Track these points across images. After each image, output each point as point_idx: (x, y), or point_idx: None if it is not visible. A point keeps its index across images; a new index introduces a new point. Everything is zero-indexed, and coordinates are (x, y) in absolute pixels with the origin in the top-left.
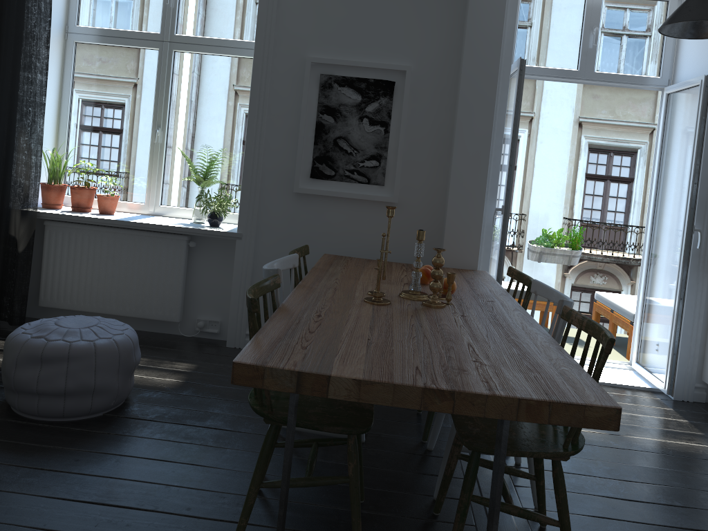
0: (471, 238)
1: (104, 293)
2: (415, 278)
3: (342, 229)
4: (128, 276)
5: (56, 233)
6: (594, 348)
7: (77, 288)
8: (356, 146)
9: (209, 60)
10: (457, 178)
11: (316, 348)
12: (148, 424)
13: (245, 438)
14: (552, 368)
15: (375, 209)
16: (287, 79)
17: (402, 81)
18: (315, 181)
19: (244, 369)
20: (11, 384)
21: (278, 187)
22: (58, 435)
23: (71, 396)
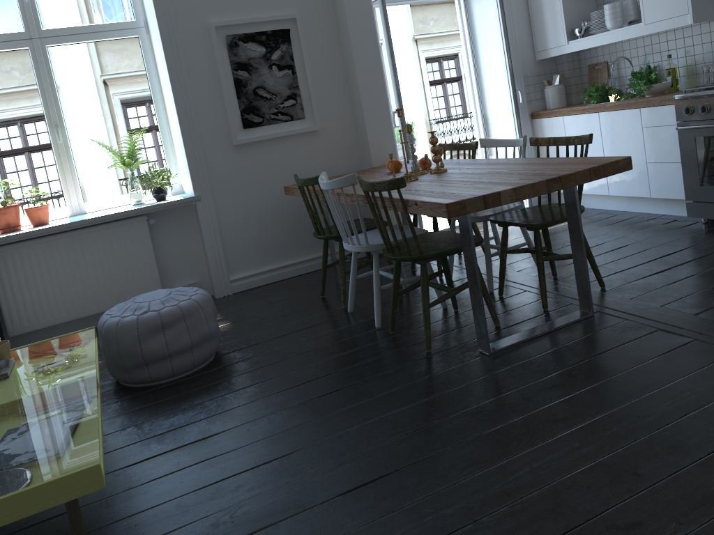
0: (387, 139)
1: (78, 298)
2: (415, 160)
3: (282, 164)
4: (99, 272)
5: (3, 258)
6: (566, 151)
7: (47, 304)
8: (273, 92)
9: (88, 48)
10: (365, 95)
11: (458, 192)
12: (259, 346)
13: (336, 322)
14: (570, 161)
15: (303, 140)
16: (196, 46)
17: (294, 27)
18: (248, 131)
19: (453, 206)
20: (140, 360)
21: (218, 144)
22: (207, 377)
23: (196, 347)
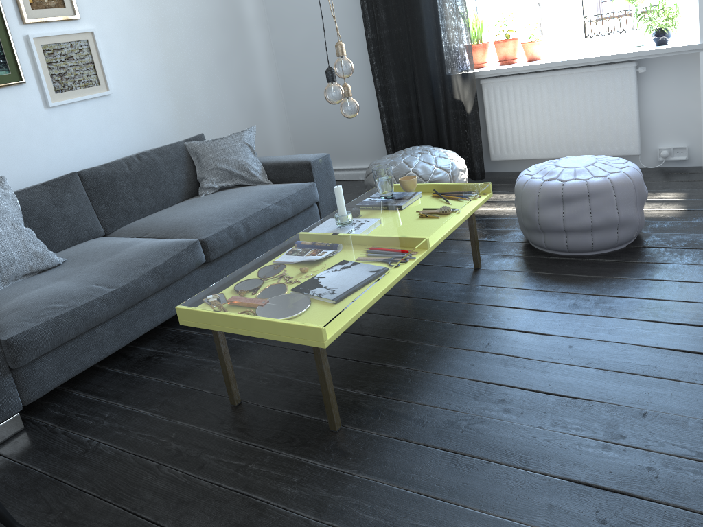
0: None
1: (552, 138)
2: None
3: None
4: (575, 117)
5: (493, 89)
6: None
7: (524, 138)
8: None
9: None
10: None
11: None
12: (682, 252)
13: None
14: None
15: None
16: None
17: None
18: None
19: None
20: (536, 225)
21: None
22: (597, 267)
23: (597, 231)
